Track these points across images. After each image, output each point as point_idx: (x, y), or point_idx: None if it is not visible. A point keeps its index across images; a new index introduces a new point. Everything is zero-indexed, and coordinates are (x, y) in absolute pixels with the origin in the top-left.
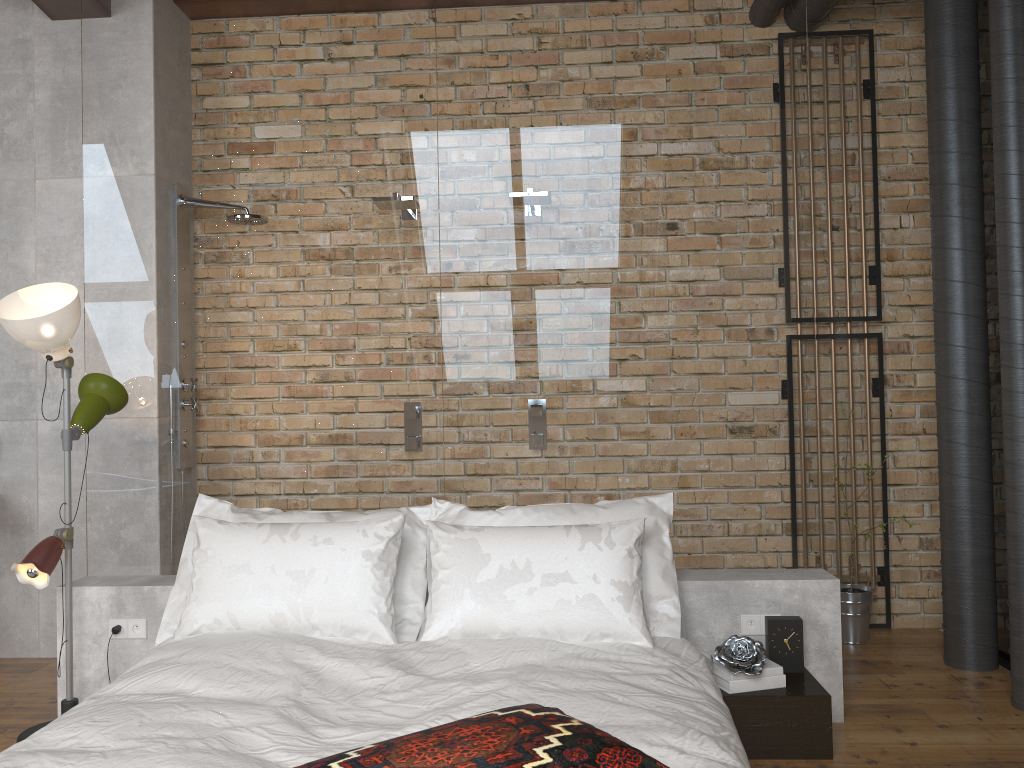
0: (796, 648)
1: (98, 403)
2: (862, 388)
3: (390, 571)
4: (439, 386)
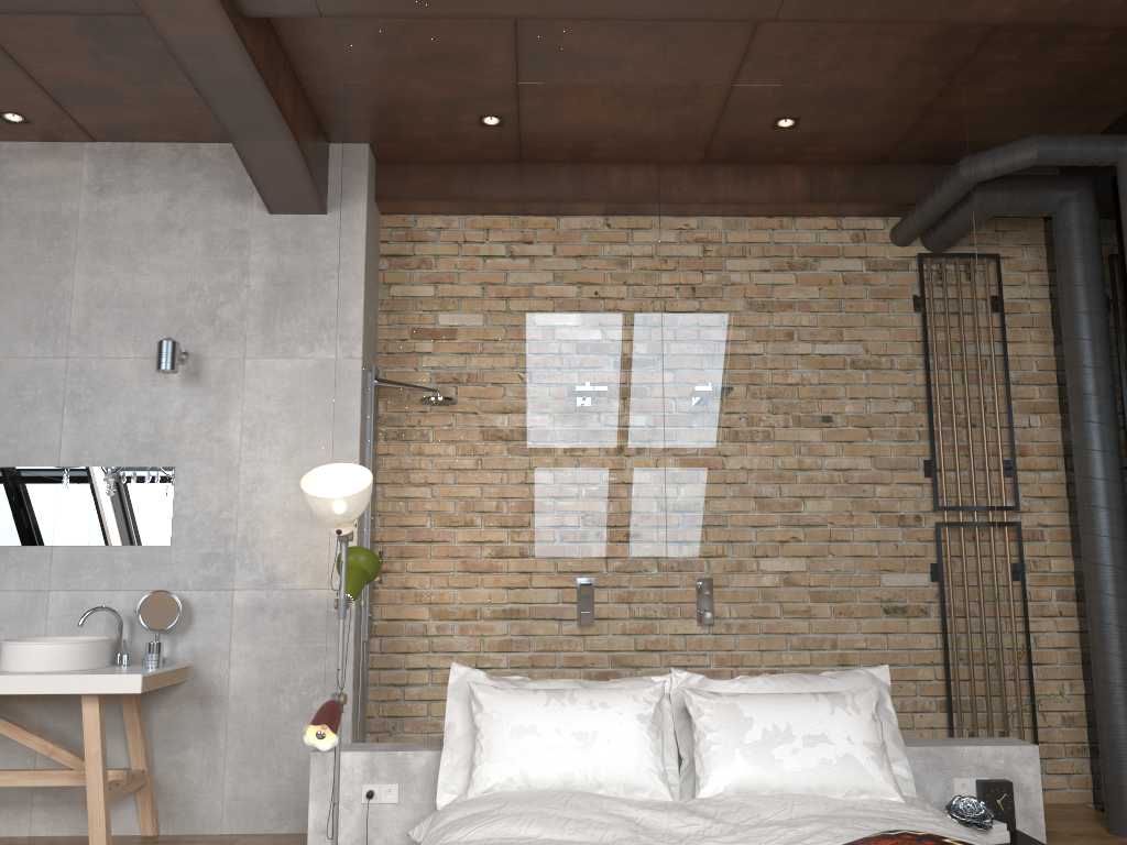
0: (1008, 808)
1: (362, 574)
2: (1005, 572)
3: (660, 733)
4: (664, 564)
